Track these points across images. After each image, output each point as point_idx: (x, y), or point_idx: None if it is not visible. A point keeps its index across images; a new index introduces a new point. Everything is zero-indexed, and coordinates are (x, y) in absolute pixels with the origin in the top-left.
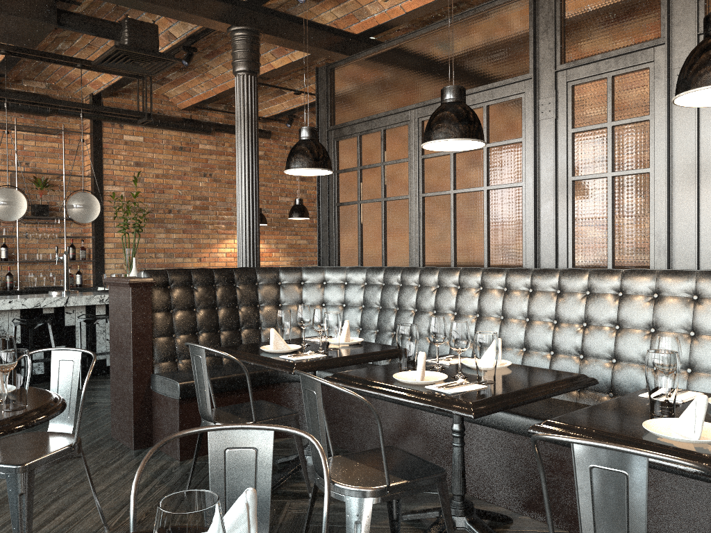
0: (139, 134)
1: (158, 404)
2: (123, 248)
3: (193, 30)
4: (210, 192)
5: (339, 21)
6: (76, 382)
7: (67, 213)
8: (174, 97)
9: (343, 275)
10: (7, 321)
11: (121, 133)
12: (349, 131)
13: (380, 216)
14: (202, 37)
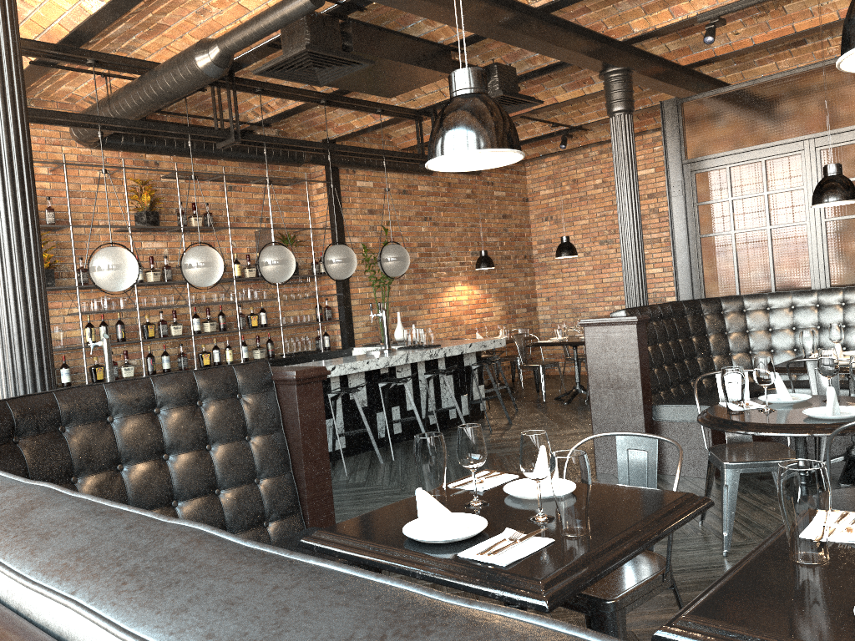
0: (369, 179)
1: (667, 432)
2: (377, 303)
3: (528, 69)
4: (431, 237)
5: (669, 54)
6: (746, 398)
7: (305, 270)
8: (399, 136)
9: (764, 301)
10: (356, 384)
11: (354, 179)
12: (715, 163)
13: (765, 243)
14: (535, 77)
